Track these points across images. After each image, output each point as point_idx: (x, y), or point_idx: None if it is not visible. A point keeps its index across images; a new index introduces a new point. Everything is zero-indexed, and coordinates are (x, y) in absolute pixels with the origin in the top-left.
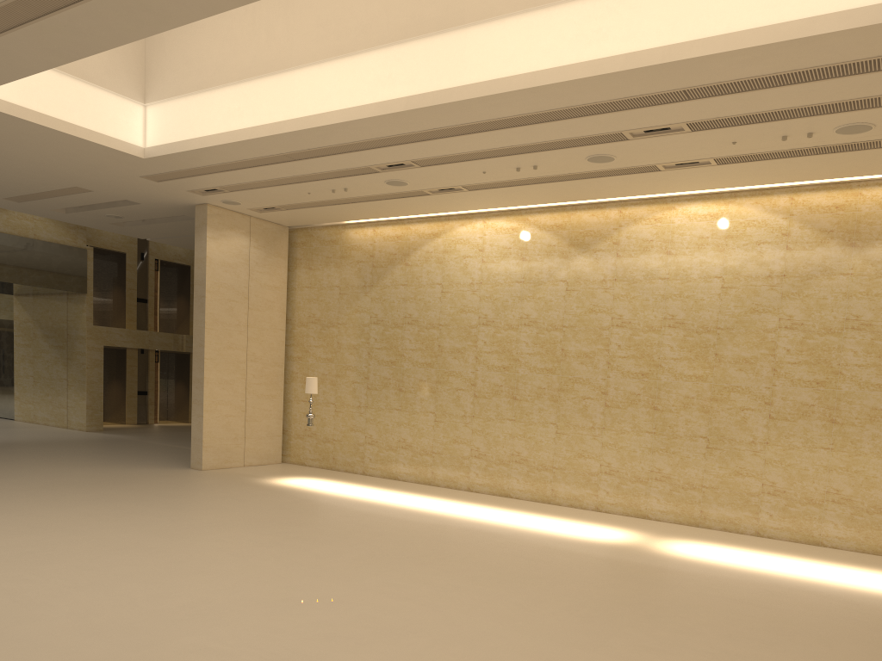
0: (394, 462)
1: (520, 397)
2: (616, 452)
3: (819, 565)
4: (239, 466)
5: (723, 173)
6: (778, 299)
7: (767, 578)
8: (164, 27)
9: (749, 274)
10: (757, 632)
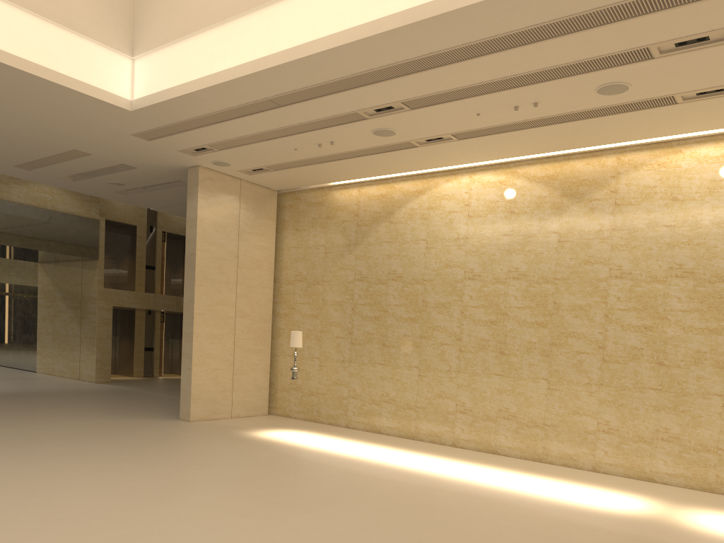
0: (377, 416)
1: (509, 351)
2: (615, 409)
3: None
4: (226, 417)
5: None
6: None
7: None
8: None
9: None
10: None
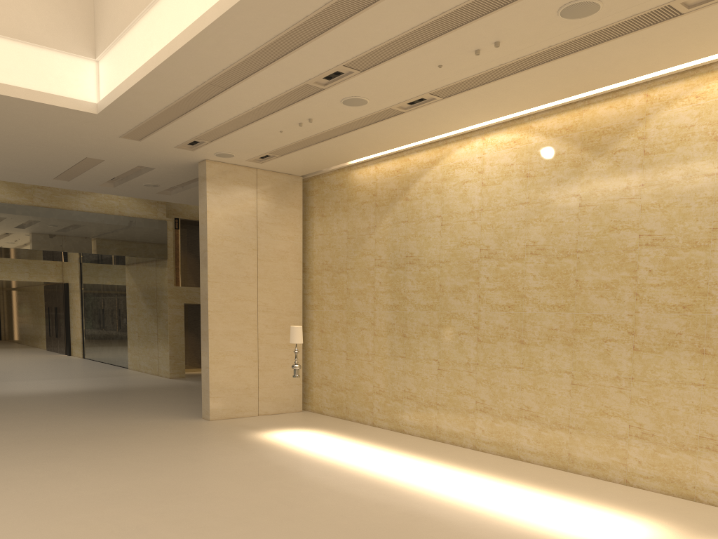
0: (400, 414)
1: (528, 340)
2: (650, 410)
3: None
4: (252, 415)
5: None
6: None
7: None
8: None
9: None
10: None
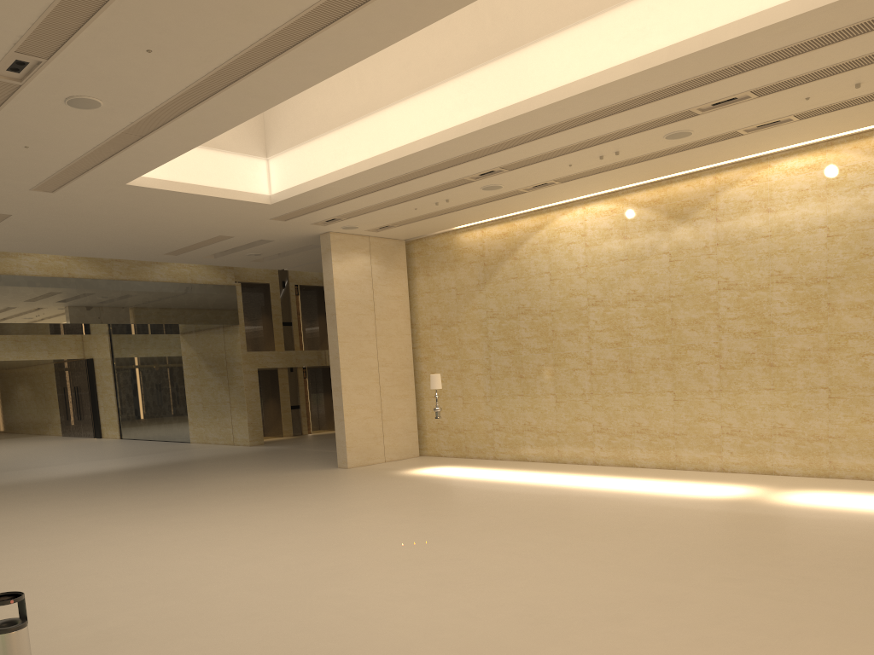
0: (521, 445)
1: (635, 369)
2: (736, 412)
3: None
4: (380, 462)
5: (809, 126)
6: None
7: None
8: (269, 105)
9: (855, 219)
10: (847, 561)
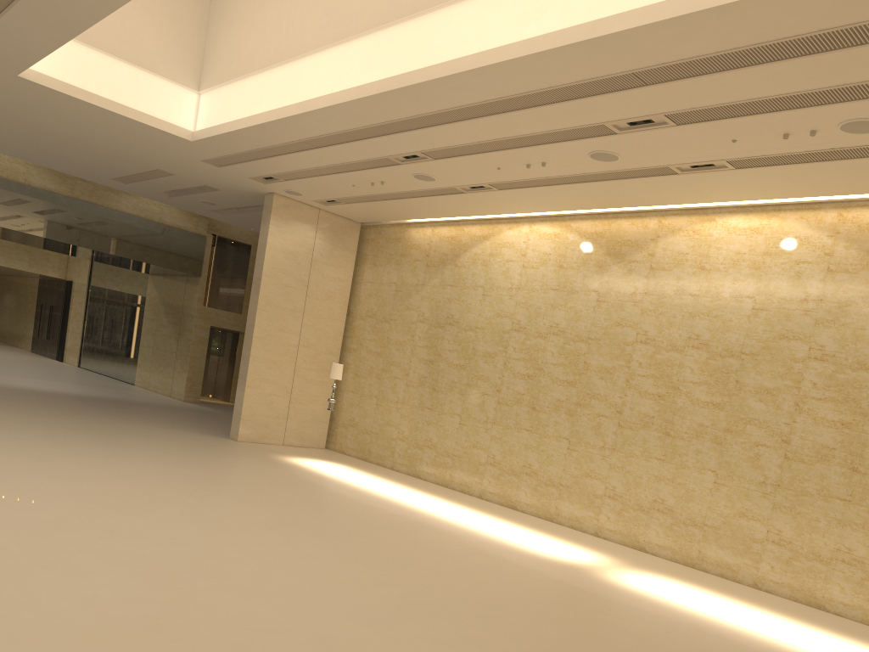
0: (418, 460)
1: (539, 407)
2: (622, 476)
3: (785, 624)
4: (277, 443)
5: (749, 180)
6: (811, 325)
7: (694, 620)
8: (118, 2)
9: (784, 296)
10: None
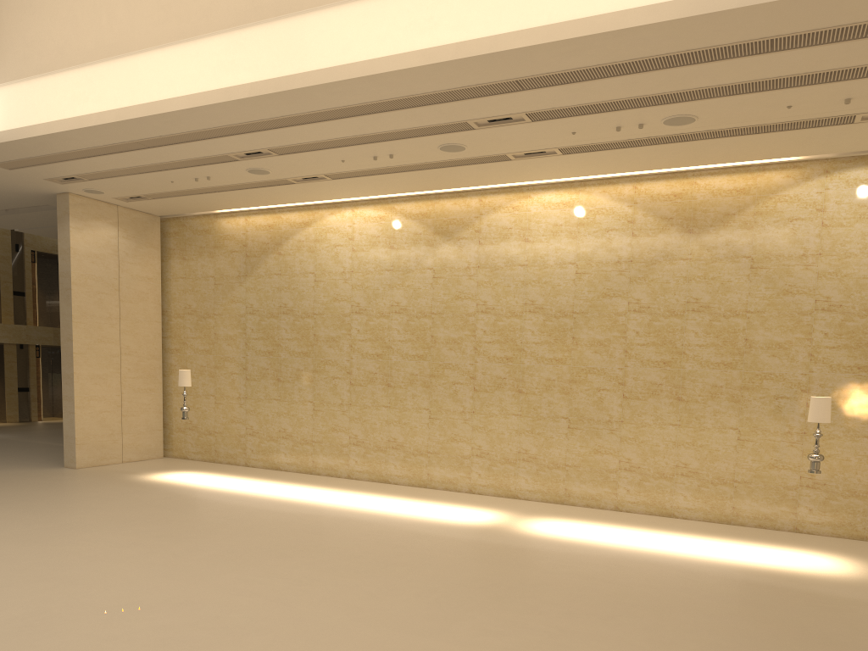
0: (275, 452)
1: (394, 384)
2: (486, 435)
3: (668, 537)
4: (117, 462)
5: (569, 162)
6: (626, 283)
7: (617, 552)
8: None
9: (600, 260)
10: (597, 607)
